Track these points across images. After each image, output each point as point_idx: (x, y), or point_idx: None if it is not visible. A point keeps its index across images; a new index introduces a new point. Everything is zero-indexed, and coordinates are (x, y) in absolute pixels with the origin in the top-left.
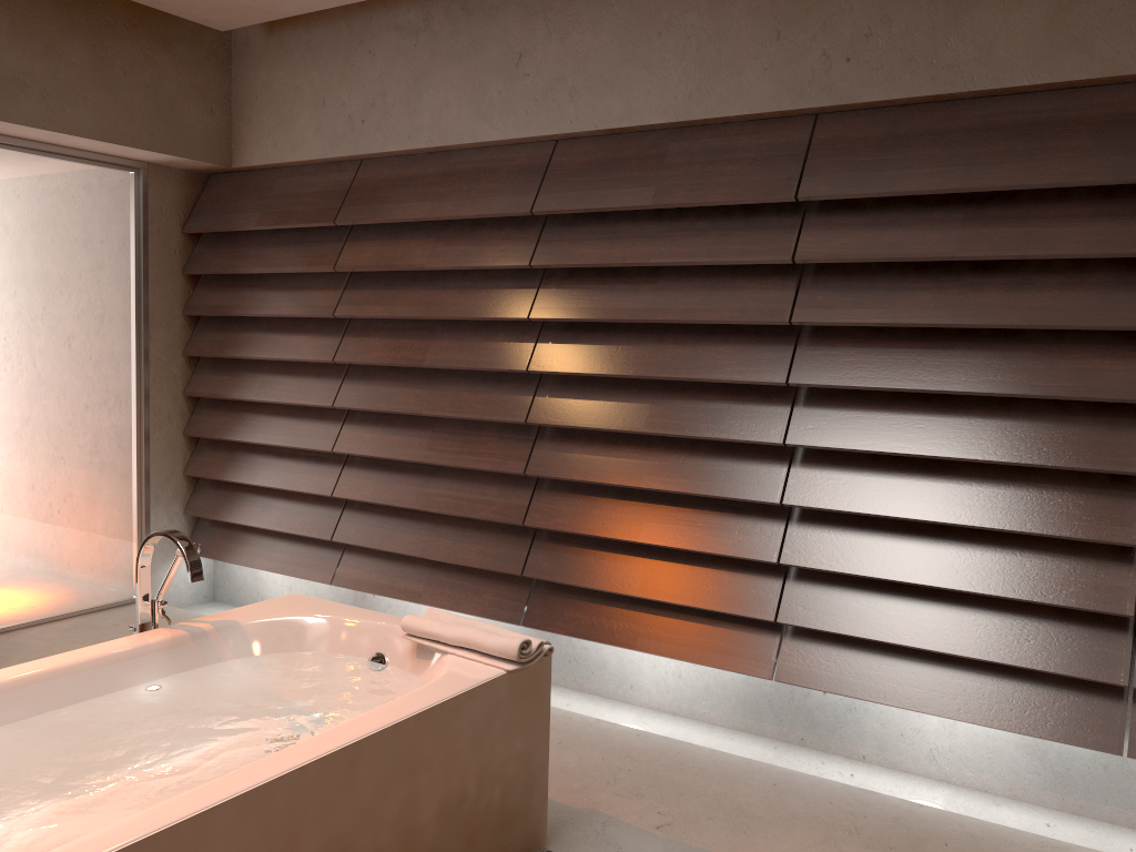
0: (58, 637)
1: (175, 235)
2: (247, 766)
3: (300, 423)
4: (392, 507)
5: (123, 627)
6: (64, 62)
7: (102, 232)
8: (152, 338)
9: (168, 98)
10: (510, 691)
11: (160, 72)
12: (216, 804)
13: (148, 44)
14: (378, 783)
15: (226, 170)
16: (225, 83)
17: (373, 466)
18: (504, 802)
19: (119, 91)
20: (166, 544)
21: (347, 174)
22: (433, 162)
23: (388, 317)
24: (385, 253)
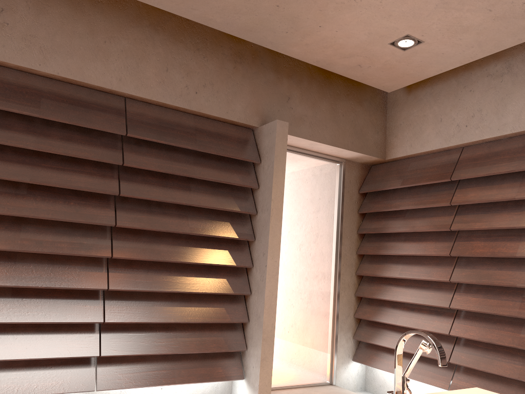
0: None
1: (355, 194)
2: None
3: (425, 290)
4: (490, 345)
5: None
6: (319, 110)
7: (324, 191)
8: (343, 244)
9: (359, 126)
10: None
11: (357, 115)
12: None
13: (352, 102)
14: None
15: (381, 161)
16: (384, 120)
17: (476, 318)
18: None
19: (340, 123)
20: (344, 354)
21: (454, 155)
22: (513, 141)
23: (488, 228)
24: (484, 193)
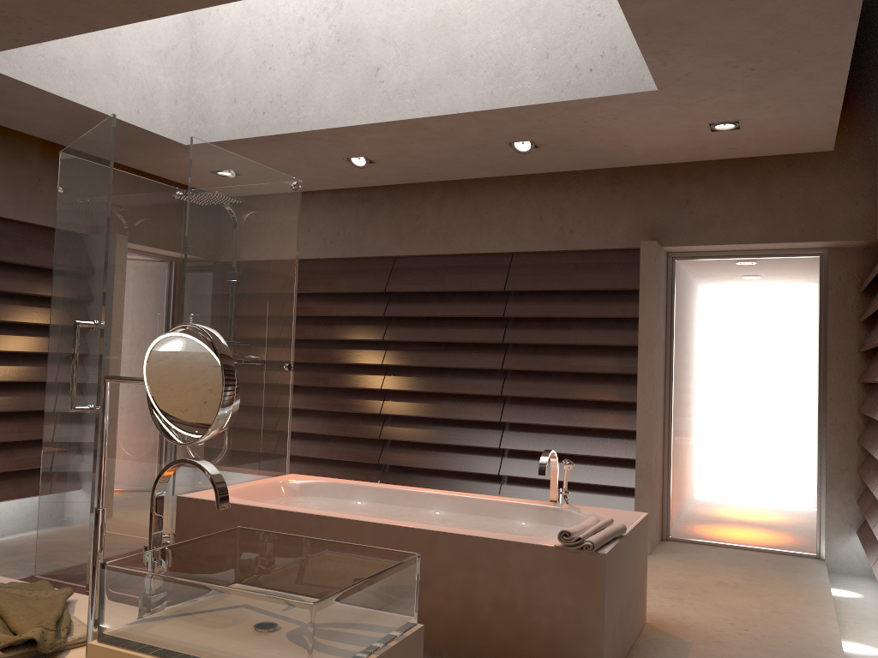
0: (727, 554)
1: (852, 295)
2: (401, 521)
3: None
4: None
5: (767, 562)
6: (737, 203)
7: (792, 299)
8: (829, 369)
9: (815, 204)
10: (558, 561)
11: (809, 189)
12: (367, 521)
13: (799, 174)
14: (449, 560)
15: None
16: (870, 180)
17: None
18: (552, 632)
19: (776, 209)
20: (840, 521)
21: None
22: None
23: None
24: None
